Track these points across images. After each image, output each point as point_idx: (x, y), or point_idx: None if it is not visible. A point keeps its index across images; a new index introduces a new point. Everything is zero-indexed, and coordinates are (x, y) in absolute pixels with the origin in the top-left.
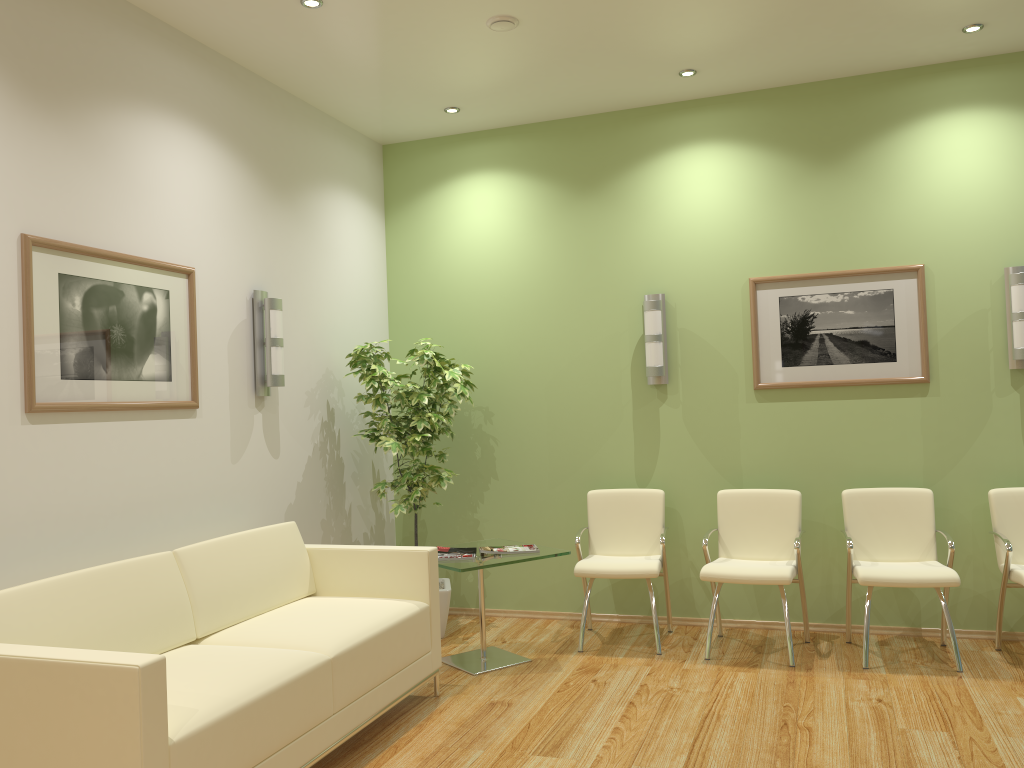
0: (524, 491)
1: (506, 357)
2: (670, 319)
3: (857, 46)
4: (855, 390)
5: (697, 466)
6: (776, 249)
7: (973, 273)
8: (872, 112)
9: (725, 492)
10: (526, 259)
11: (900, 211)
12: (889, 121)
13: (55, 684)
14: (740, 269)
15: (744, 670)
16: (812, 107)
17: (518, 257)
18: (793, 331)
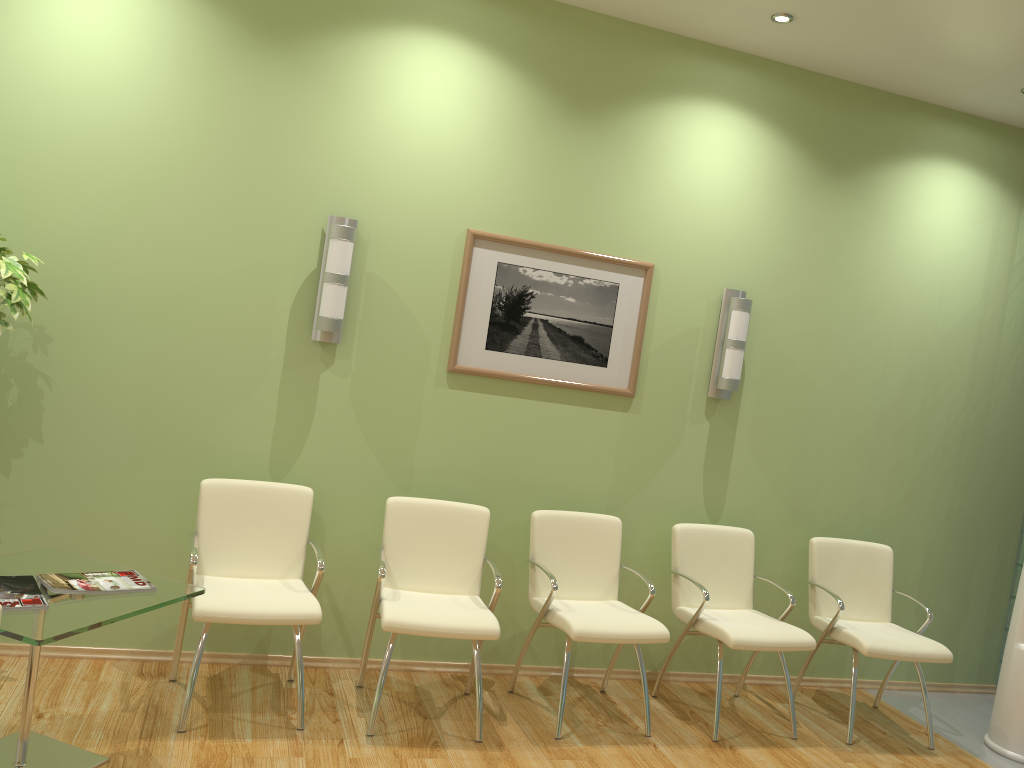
0: (87, 466)
1: (91, 254)
2: (358, 257)
3: None
4: (559, 392)
5: (358, 459)
6: (506, 201)
7: (696, 286)
8: (638, 72)
9: (398, 501)
10: (154, 111)
11: (643, 197)
12: (653, 89)
13: None
14: (459, 214)
15: (428, 754)
16: (579, 40)
17: (140, 104)
18: (506, 308)
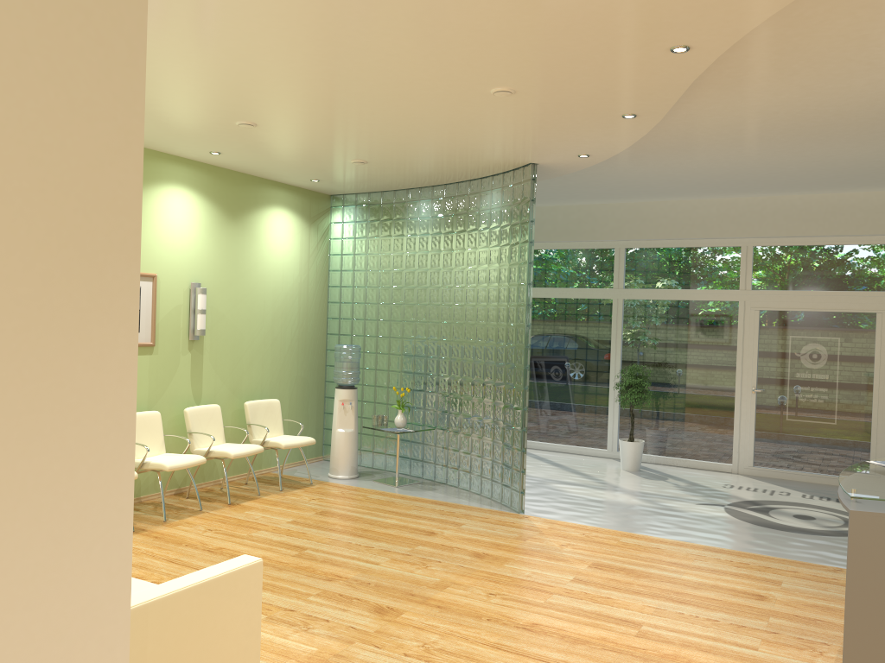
0: None
1: None
2: None
3: (167, 139)
4: None
5: None
6: None
7: (177, 283)
8: None
9: None
10: None
11: (147, 238)
12: (146, 180)
13: (212, 595)
14: None
15: None
16: None
17: None
18: None
